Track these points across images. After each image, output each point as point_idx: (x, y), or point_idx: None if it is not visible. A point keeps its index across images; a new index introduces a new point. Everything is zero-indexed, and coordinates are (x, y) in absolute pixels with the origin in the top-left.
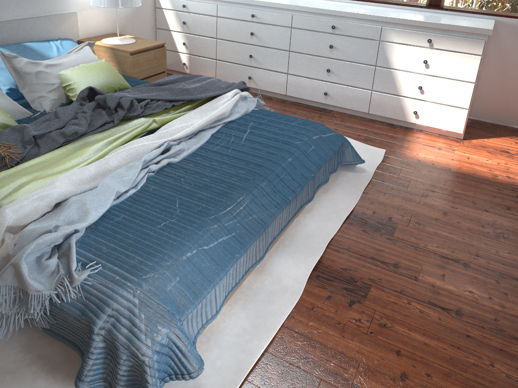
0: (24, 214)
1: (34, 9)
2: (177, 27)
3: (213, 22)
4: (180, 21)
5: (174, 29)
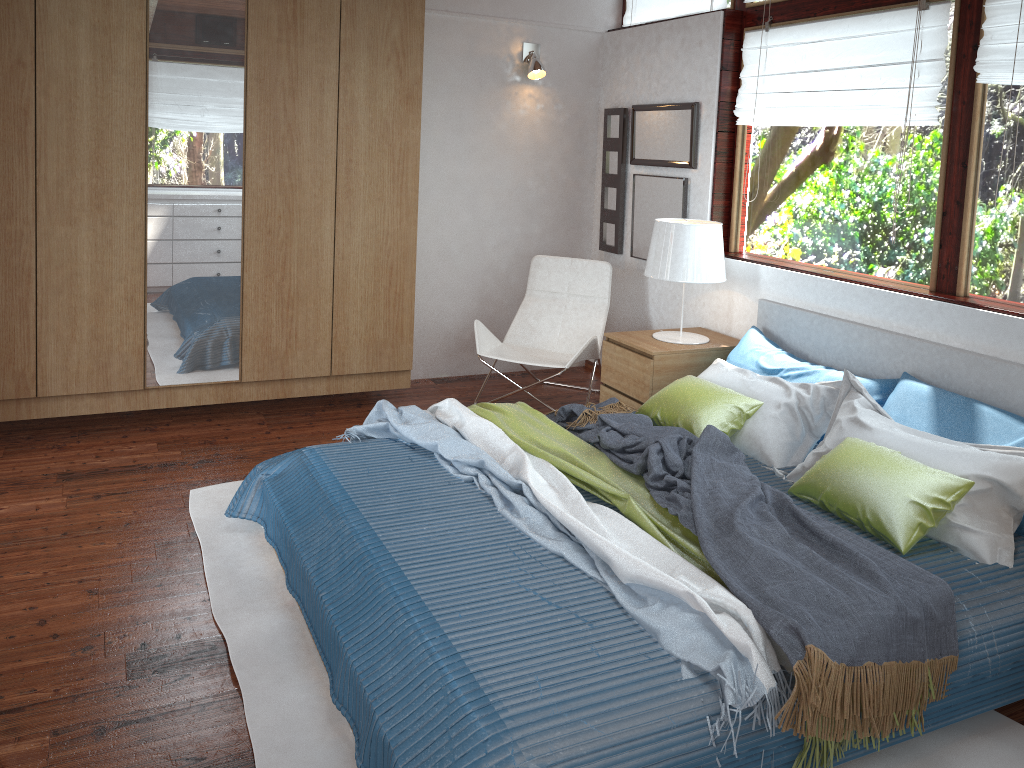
0: (448, 413)
1: None
2: None
3: None
4: None
5: None
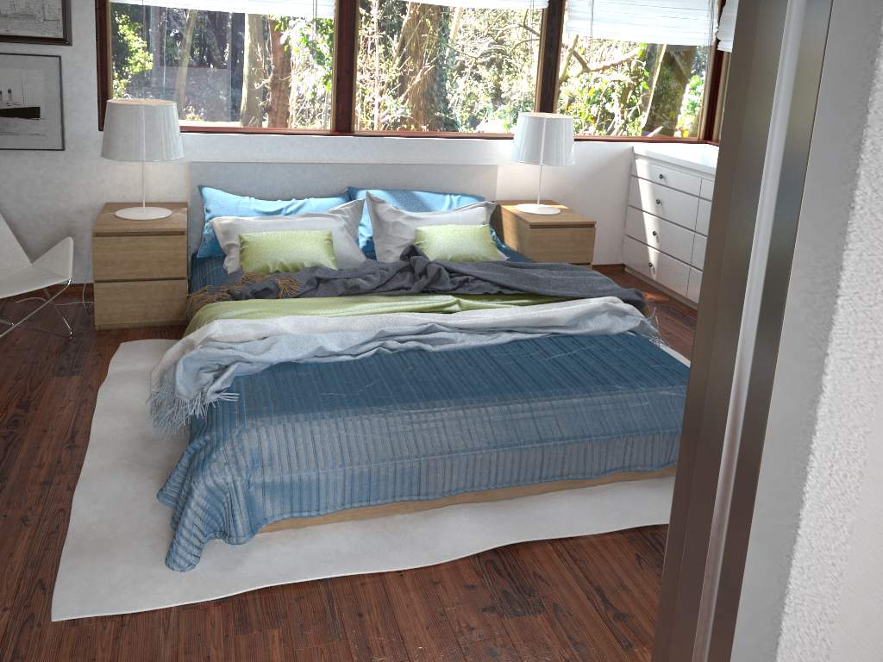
0: (230, 334)
1: (443, 155)
2: (651, 206)
3: (694, 205)
4: (655, 198)
5: (646, 209)
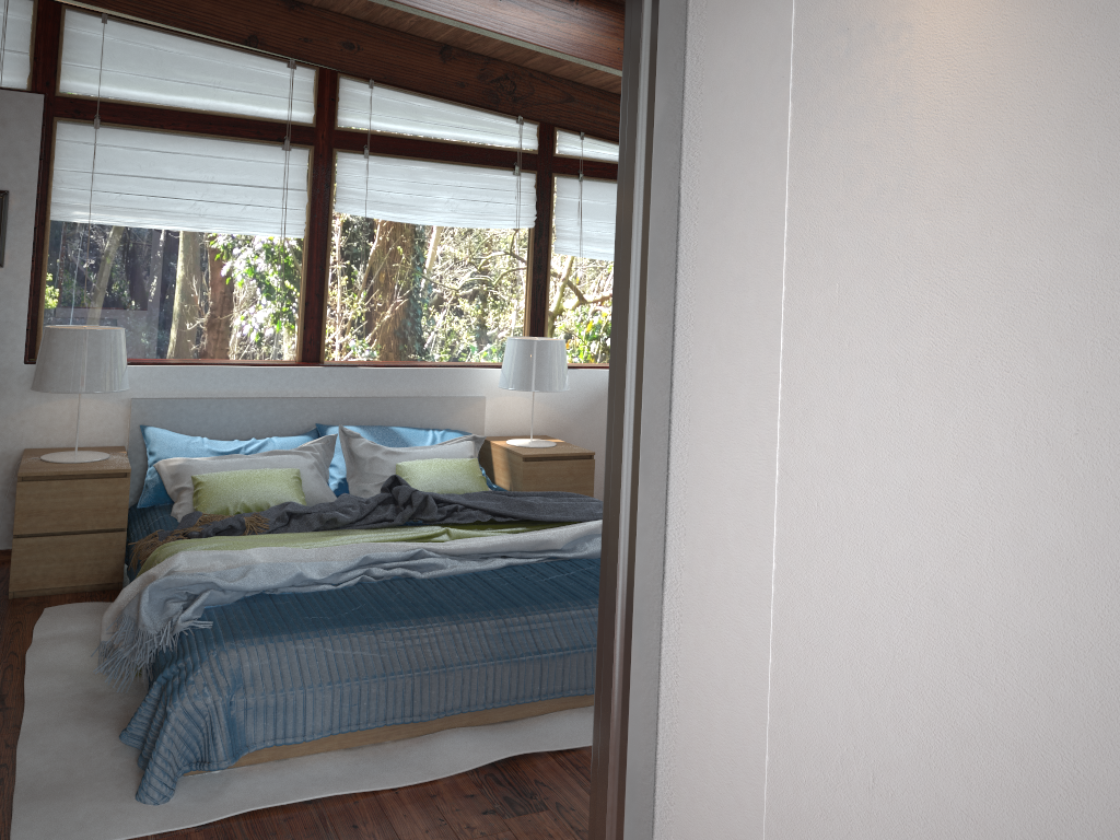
0: (197, 567)
1: (425, 386)
2: None
3: None
4: None
5: None
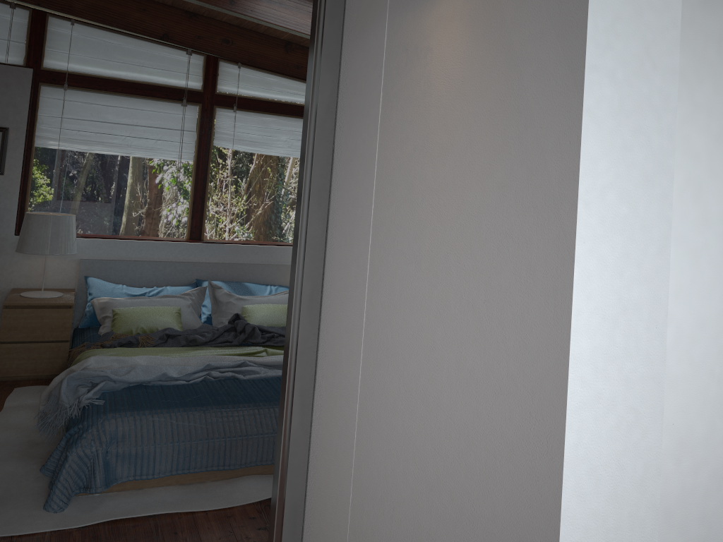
0: (101, 366)
1: (267, 257)
2: None
3: None
4: None
5: None
